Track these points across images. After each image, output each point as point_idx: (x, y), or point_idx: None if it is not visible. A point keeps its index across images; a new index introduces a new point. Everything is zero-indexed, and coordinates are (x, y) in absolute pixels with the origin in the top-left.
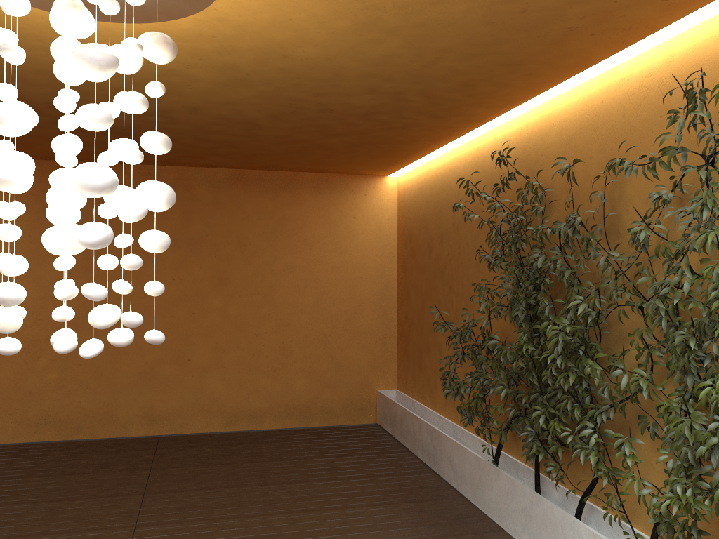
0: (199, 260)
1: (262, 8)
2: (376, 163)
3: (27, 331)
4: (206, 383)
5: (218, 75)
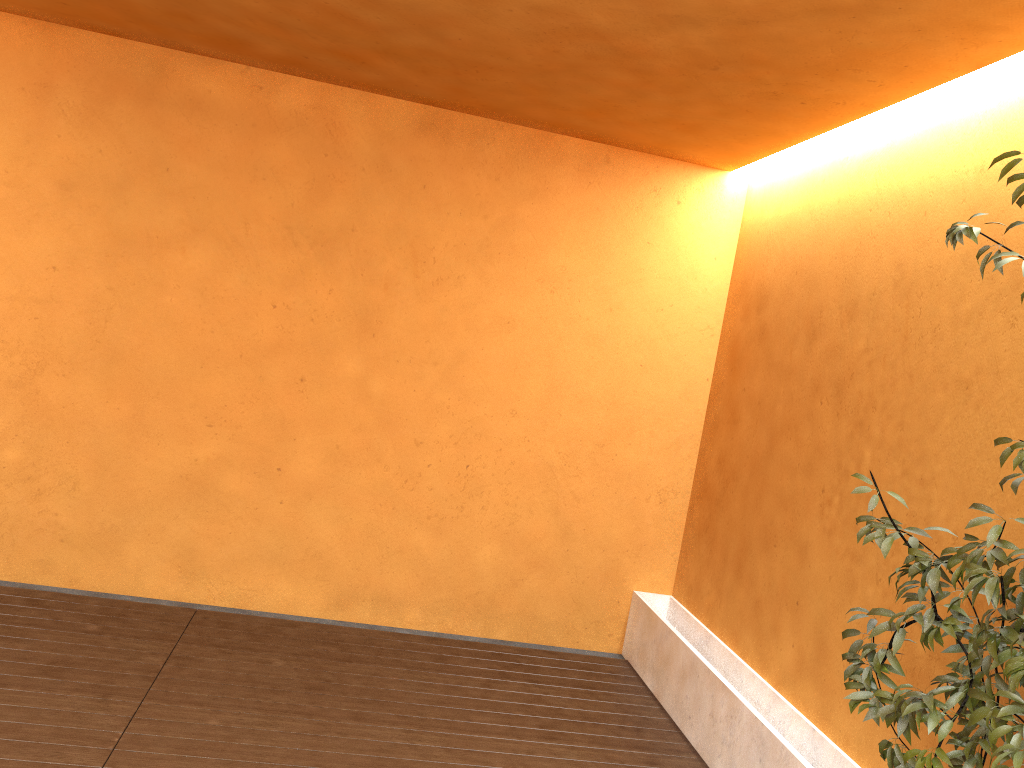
0: (329, 277)
1: None
2: (724, 133)
3: None
4: (304, 520)
5: None
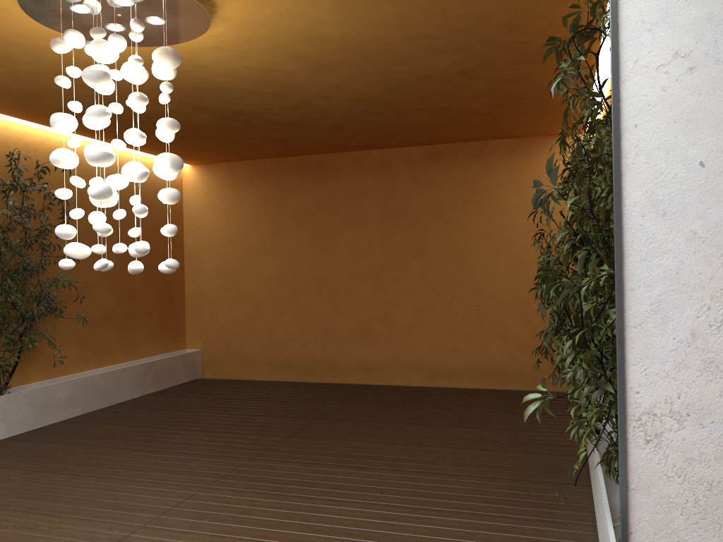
0: (399, 231)
1: (257, 7)
2: (551, 121)
3: (275, 293)
4: (409, 341)
5: (301, 65)
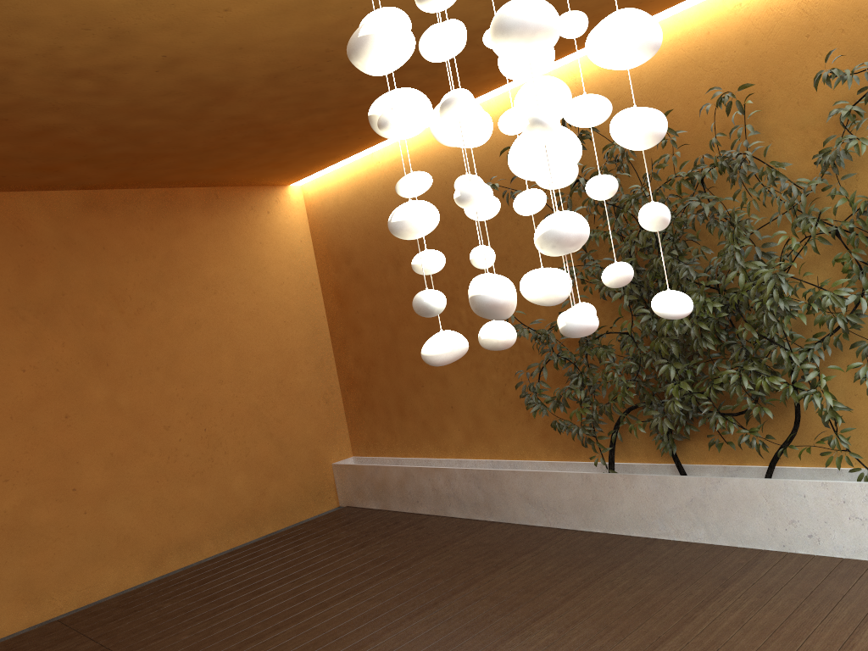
0: (58, 334)
1: None
2: (302, 163)
3: None
4: (108, 517)
5: None
